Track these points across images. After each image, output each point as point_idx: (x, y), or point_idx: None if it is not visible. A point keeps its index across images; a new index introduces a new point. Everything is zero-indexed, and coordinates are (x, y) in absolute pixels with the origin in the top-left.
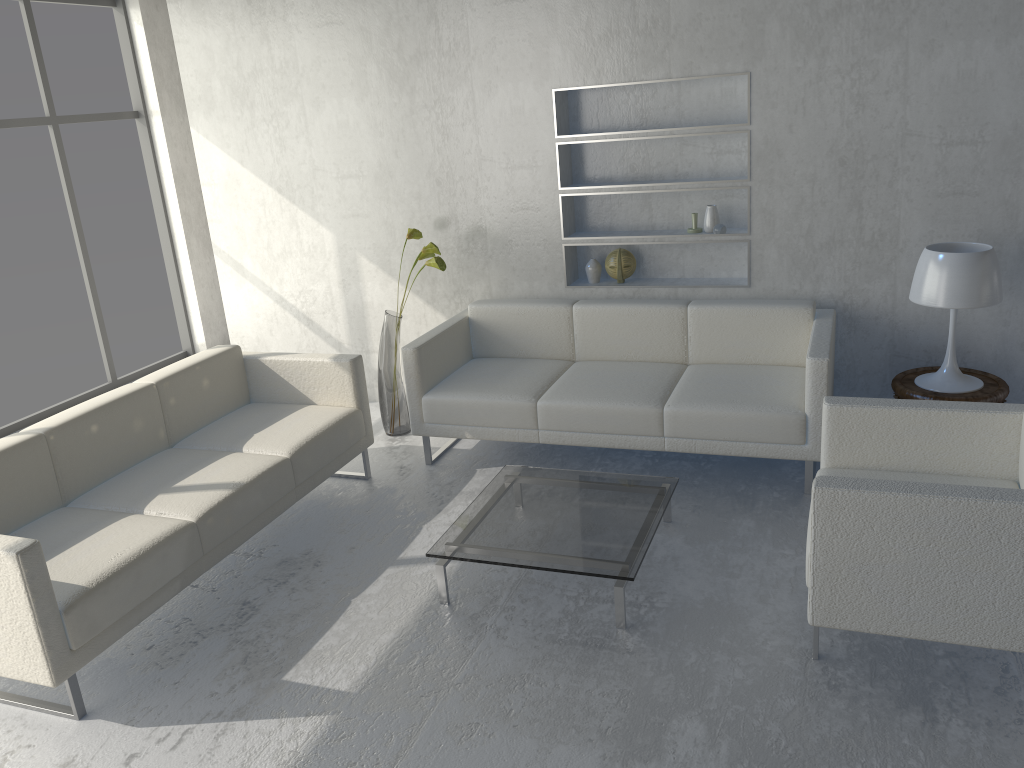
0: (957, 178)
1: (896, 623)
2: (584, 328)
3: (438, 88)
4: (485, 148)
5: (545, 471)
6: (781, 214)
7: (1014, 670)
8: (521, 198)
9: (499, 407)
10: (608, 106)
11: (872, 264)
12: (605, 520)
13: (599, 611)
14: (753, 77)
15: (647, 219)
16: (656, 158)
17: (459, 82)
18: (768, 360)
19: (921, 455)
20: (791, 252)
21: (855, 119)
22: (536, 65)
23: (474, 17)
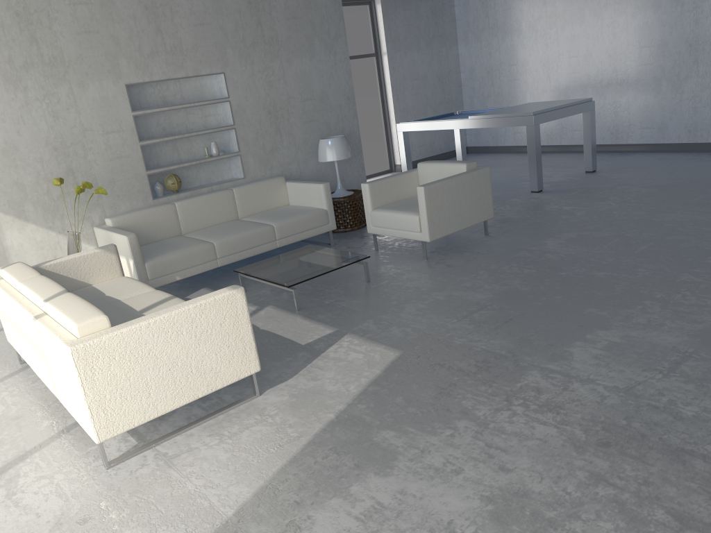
0: (309, 114)
1: (449, 229)
2: (185, 214)
3: (46, 87)
4: (86, 123)
5: (257, 263)
6: (250, 139)
7: (463, 240)
8: (116, 151)
9: (195, 253)
10: (143, 96)
11: (289, 156)
12: (321, 256)
13: (352, 284)
14: (226, 75)
15: (177, 156)
16: (175, 122)
17: (61, 82)
18: (273, 206)
19: (396, 195)
20: (258, 157)
21: (270, 92)
22: (112, 71)
23: (65, 42)
